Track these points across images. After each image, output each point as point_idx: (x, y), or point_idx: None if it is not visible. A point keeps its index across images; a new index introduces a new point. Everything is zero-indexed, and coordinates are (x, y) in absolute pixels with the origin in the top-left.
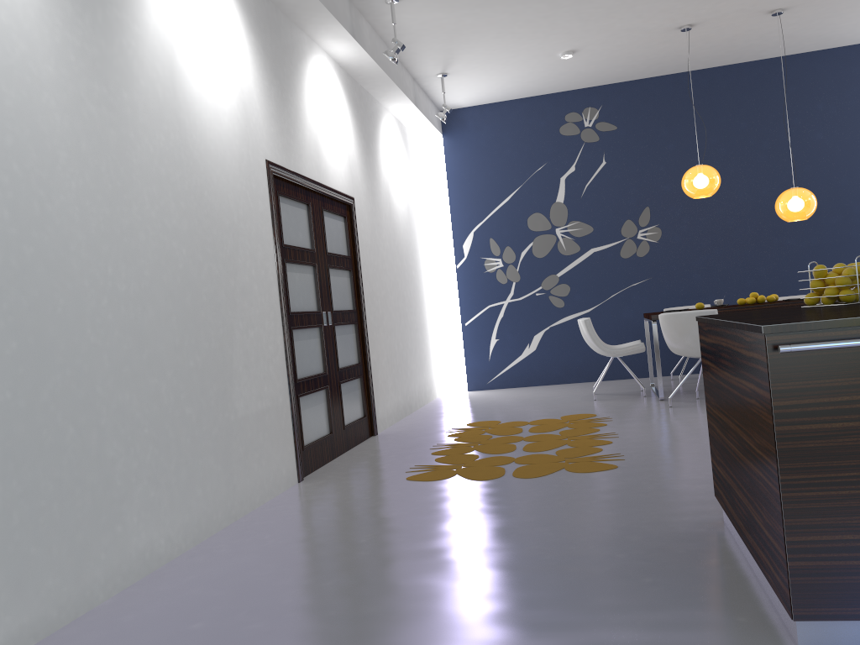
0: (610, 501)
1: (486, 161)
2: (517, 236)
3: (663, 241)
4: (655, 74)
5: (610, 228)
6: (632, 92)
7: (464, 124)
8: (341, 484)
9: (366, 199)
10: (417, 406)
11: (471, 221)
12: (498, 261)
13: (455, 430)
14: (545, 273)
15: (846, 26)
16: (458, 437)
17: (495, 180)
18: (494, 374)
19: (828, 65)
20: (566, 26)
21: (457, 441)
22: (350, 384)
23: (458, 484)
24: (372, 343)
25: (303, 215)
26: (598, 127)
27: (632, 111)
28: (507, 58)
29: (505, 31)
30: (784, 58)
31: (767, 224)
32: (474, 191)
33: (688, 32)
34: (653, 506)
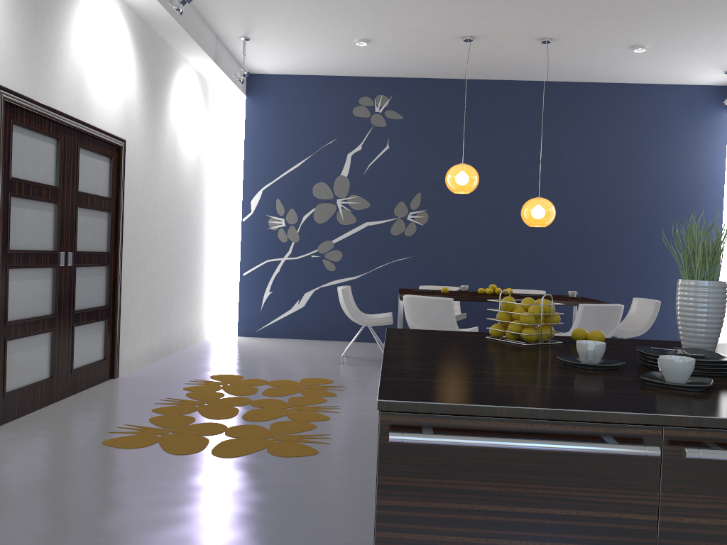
0: (285, 503)
1: (283, 127)
2: (302, 200)
3: (428, 225)
4: (442, 76)
5: (385, 206)
6: (421, 89)
7: (268, 90)
8: (30, 441)
9: (143, 144)
10: (179, 347)
11: (262, 180)
12: (281, 221)
13: (195, 382)
14: (322, 238)
15: (602, 65)
16: (191, 392)
17: (288, 146)
18: (263, 323)
19: (584, 96)
20: (360, 14)
21: (188, 396)
22: (90, 326)
23: (150, 456)
24: (127, 287)
25: (49, 149)
26: (387, 114)
27: (418, 105)
28: (307, 34)
29: (302, 7)
30: (550, 83)
31: (517, 224)
32: (268, 152)
33: (470, 43)
34: (325, 515)
